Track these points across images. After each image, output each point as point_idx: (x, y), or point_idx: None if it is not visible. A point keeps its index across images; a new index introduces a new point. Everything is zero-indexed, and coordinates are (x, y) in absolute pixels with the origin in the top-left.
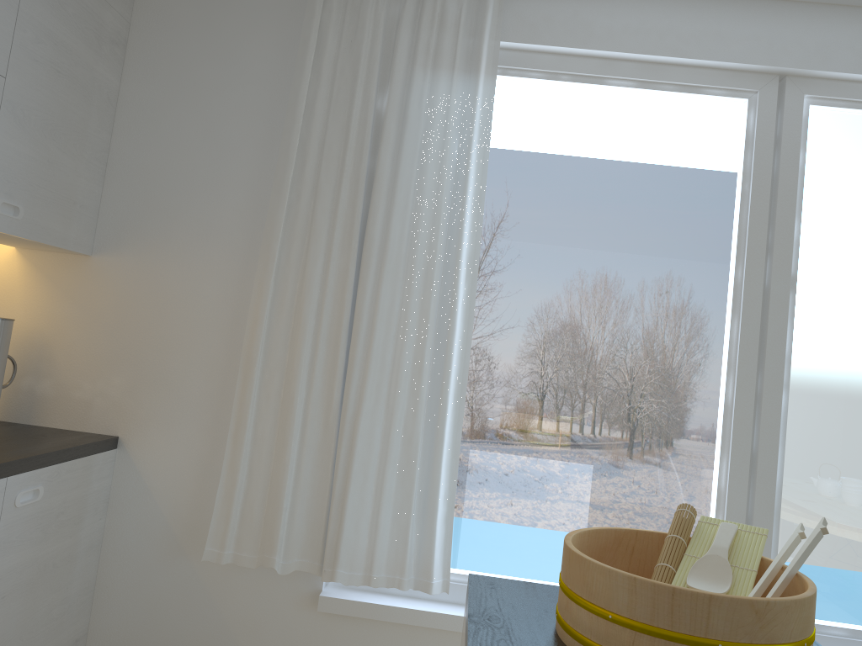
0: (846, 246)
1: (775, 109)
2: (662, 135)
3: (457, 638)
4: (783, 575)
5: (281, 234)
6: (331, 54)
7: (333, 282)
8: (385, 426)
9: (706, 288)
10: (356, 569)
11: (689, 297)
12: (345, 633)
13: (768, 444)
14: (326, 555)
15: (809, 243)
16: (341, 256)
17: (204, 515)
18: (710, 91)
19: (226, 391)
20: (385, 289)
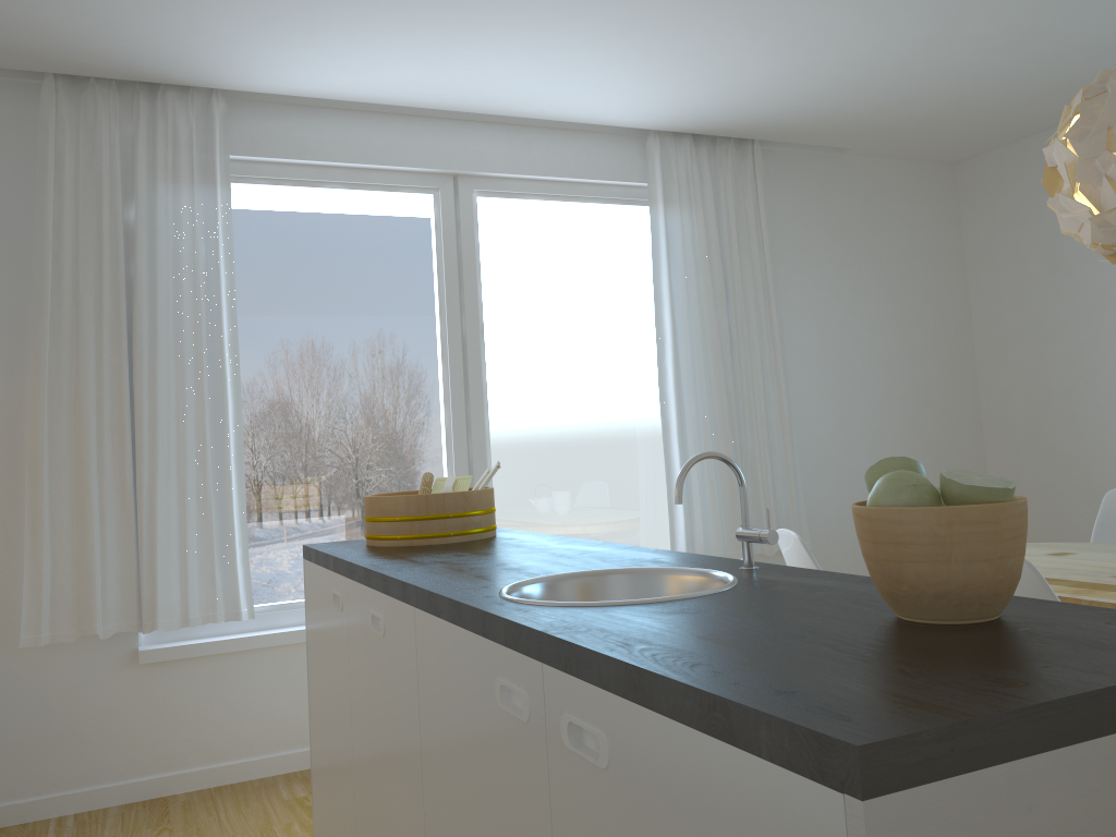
0: (514, 300)
1: (453, 202)
2: (373, 226)
3: (266, 654)
4: (479, 488)
5: (47, 342)
6: (70, 172)
7: (109, 379)
8: (179, 494)
9: (421, 343)
10: (174, 616)
11: (410, 352)
12: (166, 678)
13: (479, 453)
14: (144, 611)
15: (489, 301)
16: (112, 355)
17: (7, 612)
18: (405, 189)
19: (11, 495)
20: (161, 379)
